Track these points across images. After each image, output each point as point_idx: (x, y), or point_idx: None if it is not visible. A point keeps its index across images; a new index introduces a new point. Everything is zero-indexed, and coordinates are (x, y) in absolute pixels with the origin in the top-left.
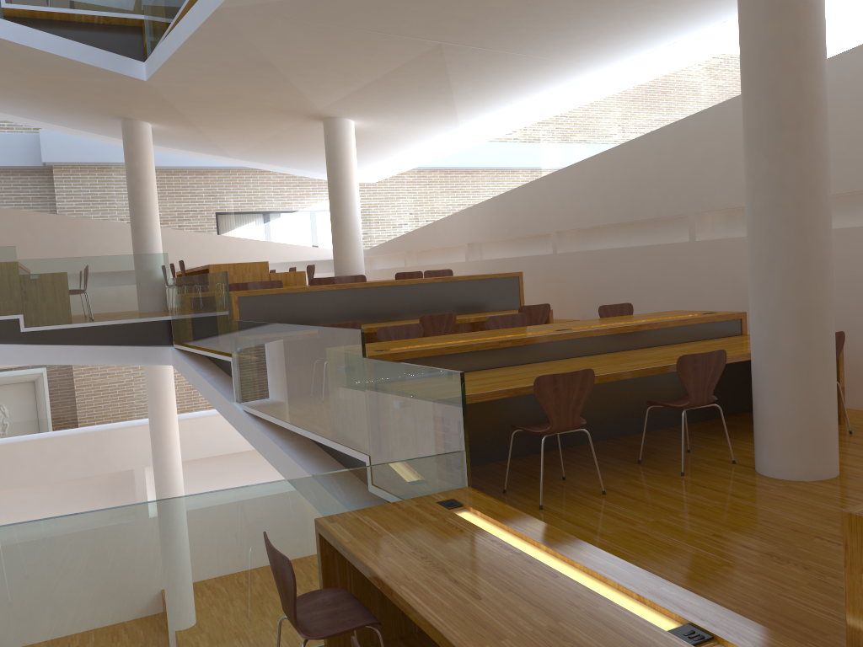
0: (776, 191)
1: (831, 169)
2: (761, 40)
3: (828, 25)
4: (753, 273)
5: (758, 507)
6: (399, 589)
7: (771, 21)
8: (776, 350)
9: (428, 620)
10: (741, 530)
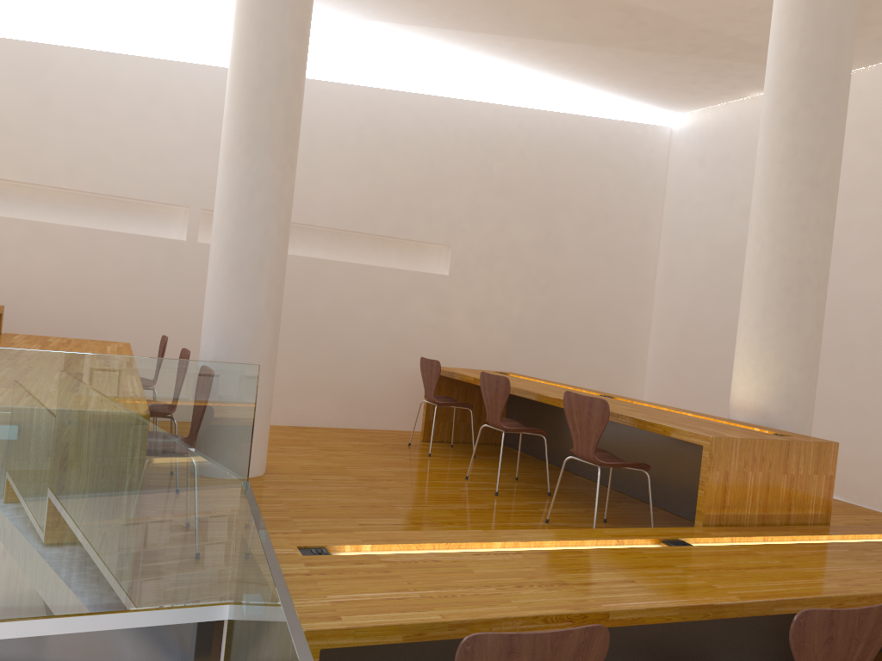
0: (277, 197)
1: (88, 165)
2: (284, 50)
3: (91, 15)
4: (241, 271)
5: (307, 500)
6: (611, 607)
7: (294, 38)
8: (257, 349)
9: (685, 605)
10: (357, 516)
